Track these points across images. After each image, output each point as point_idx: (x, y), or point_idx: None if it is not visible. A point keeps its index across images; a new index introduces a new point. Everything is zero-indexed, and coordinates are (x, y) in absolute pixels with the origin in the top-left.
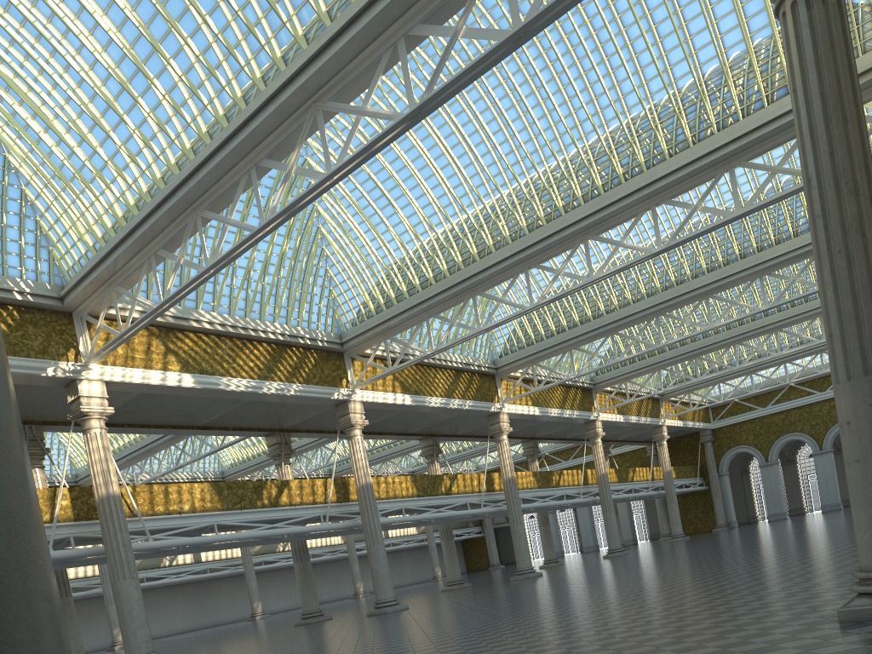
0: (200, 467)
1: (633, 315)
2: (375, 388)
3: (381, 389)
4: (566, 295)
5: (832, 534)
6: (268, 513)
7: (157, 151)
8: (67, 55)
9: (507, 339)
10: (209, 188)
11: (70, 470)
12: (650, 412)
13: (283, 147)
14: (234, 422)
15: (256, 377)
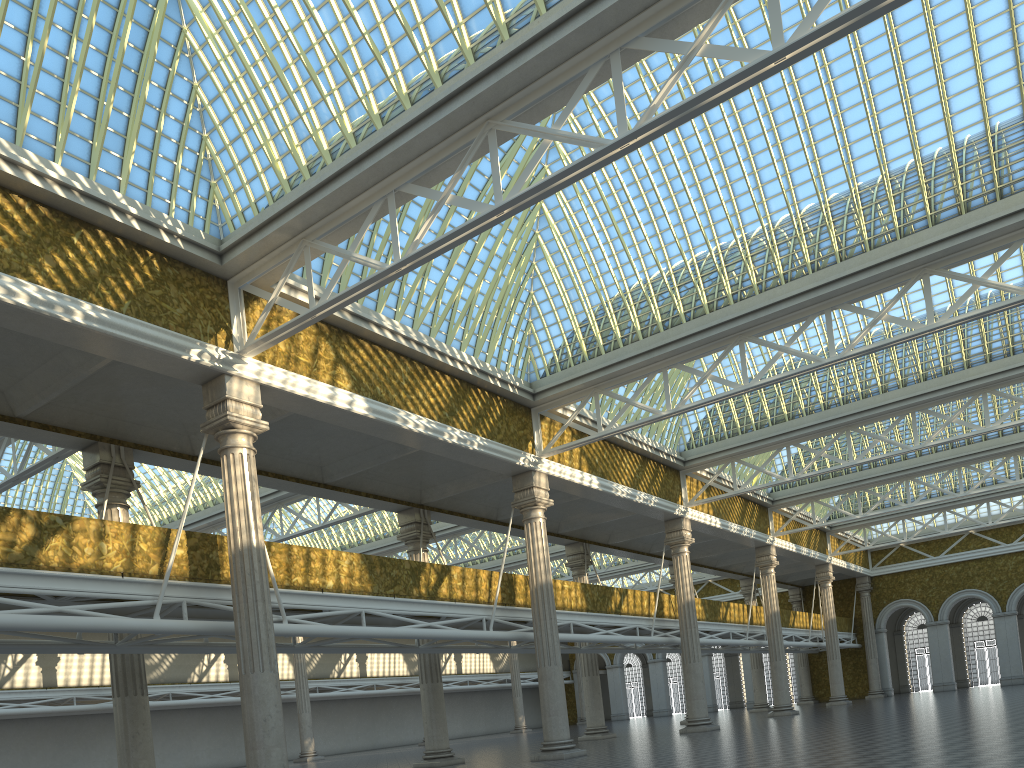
0: None
1: (884, 407)
2: (561, 461)
3: (568, 463)
4: (888, 346)
5: None
6: (424, 606)
7: (451, 22)
8: None
9: (703, 426)
10: (528, 84)
11: None
12: (818, 546)
13: (669, 26)
14: (369, 486)
15: (436, 418)
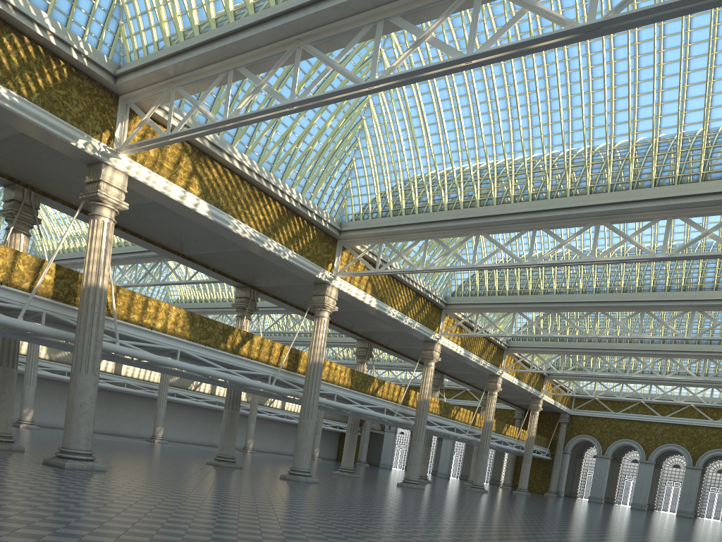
0: (149, 292)
1: (579, 303)
2: (351, 282)
3: (356, 285)
4: (563, 264)
5: (682, 538)
6: (227, 357)
7: None
8: None
9: (464, 283)
10: (325, 24)
11: (29, 250)
12: (536, 385)
13: (419, 13)
14: (216, 264)
15: (261, 231)
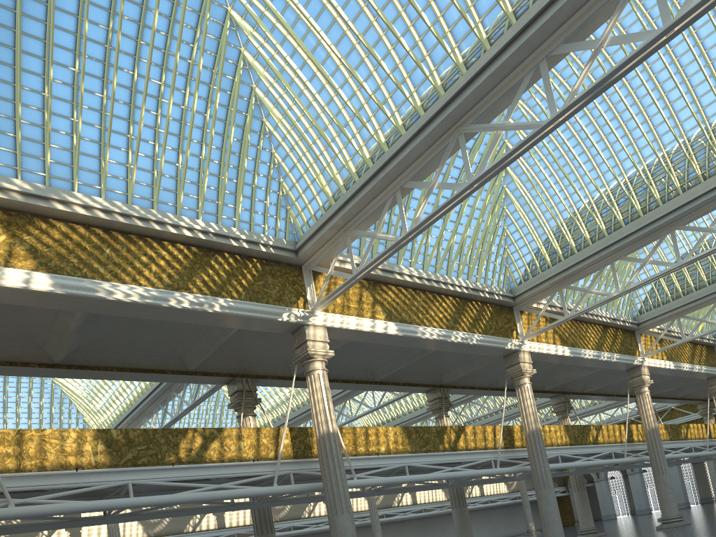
0: None
1: None
2: (539, 340)
3: (544, 341)
4: None
5: None
6: (448, 456)
7: (426, 72)
8: None
9: (650, 295)
10: (482, 97)
11: None
12: None
13: (581, 31)
14: (404, 378)
15: (444, 327)
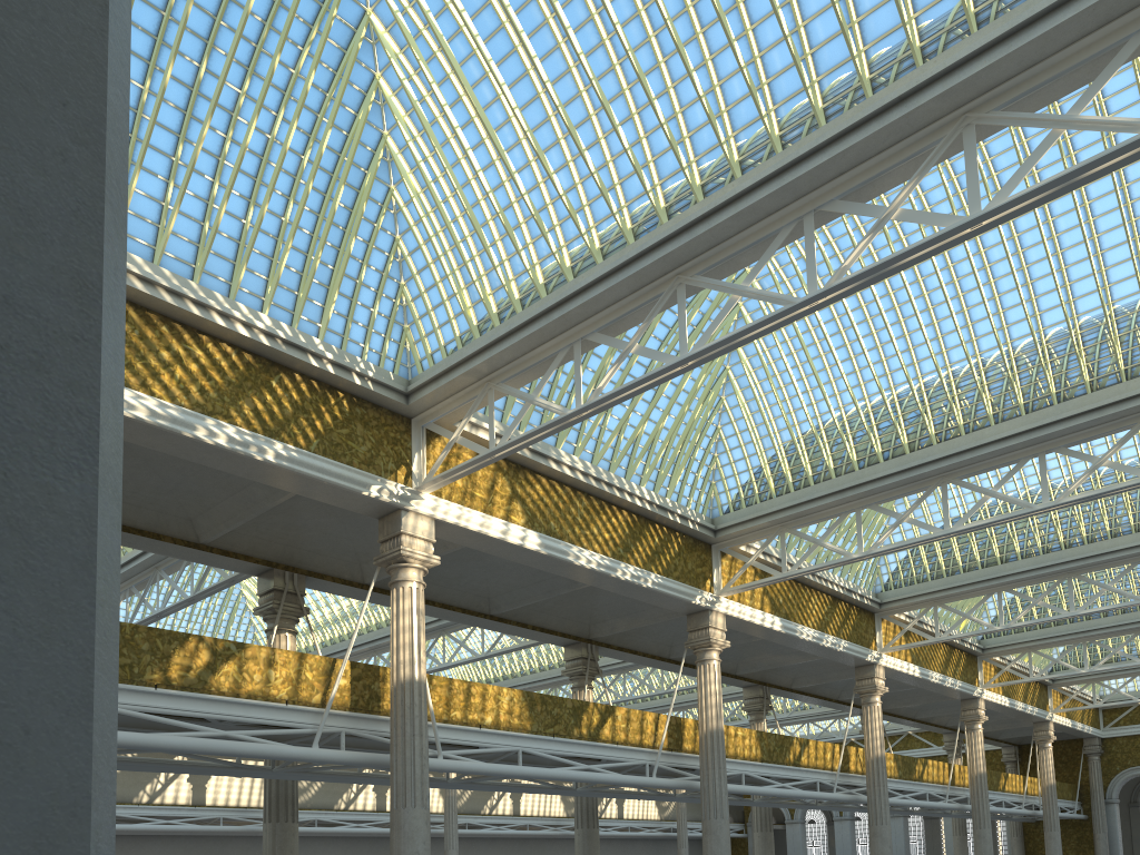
0: None
1: (1112, 553)
2: (741, 600)
3: (748, 603)
4: (1109, 493)
5: None
6: (584, 747)
7: (647, 185)
8: (570, 29)
9: (903, 566)
10: (719, 242)
11: None
12: (1036, 700)
13: (865, 188)
14: (536, 619)
15: (610, 554)
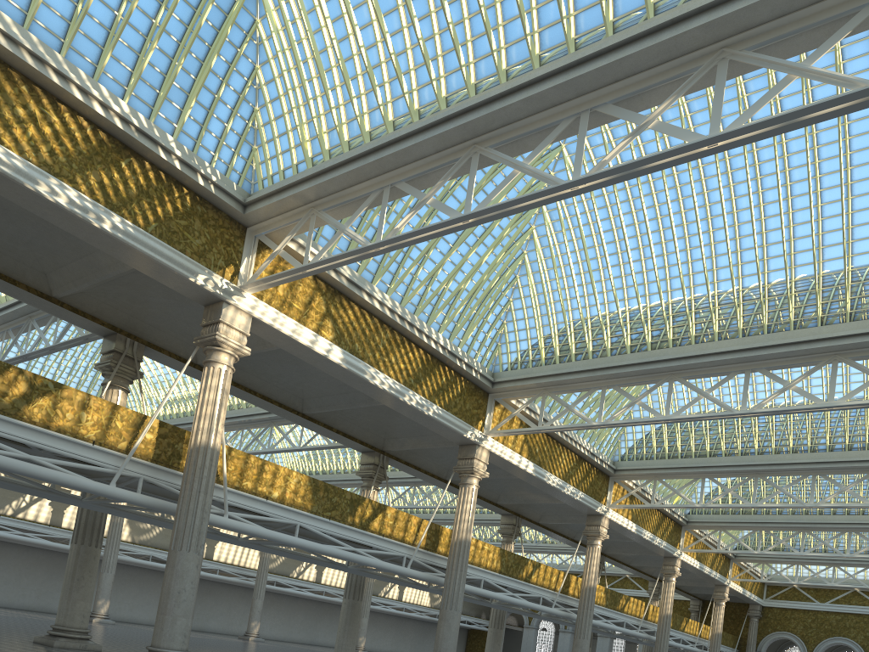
0: None
1: (790, 465)
2: (505, 443)
3: (510, 446)
4: (790, 412)
5: None
6: (355, 533)
7: (462, 59)
8: None
9: (637, 444)
10: (511, 122)
11: None
12: (720, 568)
13: (635, 100)
14: (341, 425)
15: (402, 382)
